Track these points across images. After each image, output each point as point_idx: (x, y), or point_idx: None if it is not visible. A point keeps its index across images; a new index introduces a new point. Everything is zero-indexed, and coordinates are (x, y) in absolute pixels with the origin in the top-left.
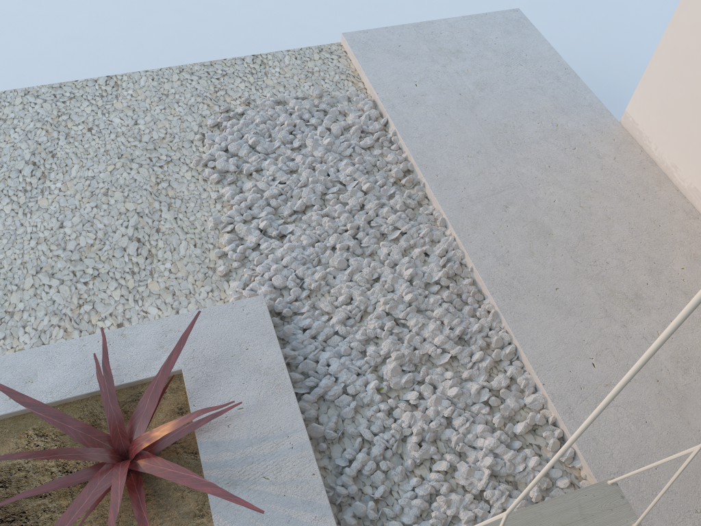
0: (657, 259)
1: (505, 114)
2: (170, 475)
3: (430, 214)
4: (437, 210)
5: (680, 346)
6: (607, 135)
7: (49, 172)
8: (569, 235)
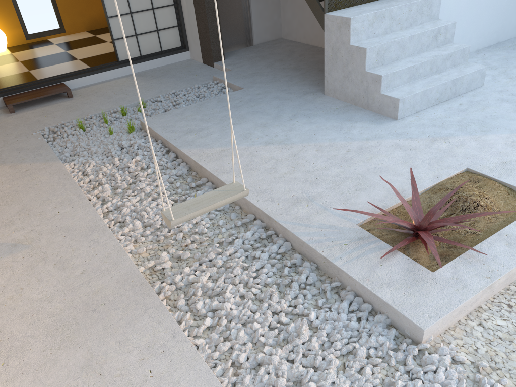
0: None
1: None
2: (387, 217)
3: None
4: None
5: None
6: None
7: None
8: None
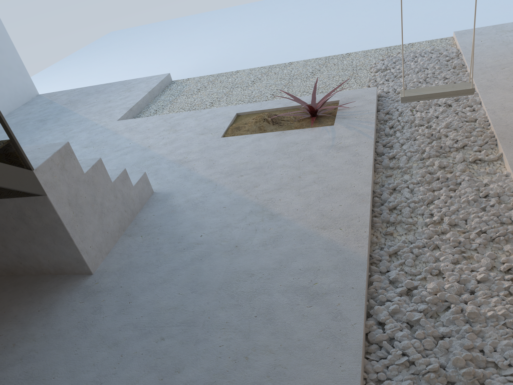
0: None
1: None
2: (324, 108)
3: (464, 74)
4: (468, 72)
5: None
6: None
7: (316, 74)
8: None
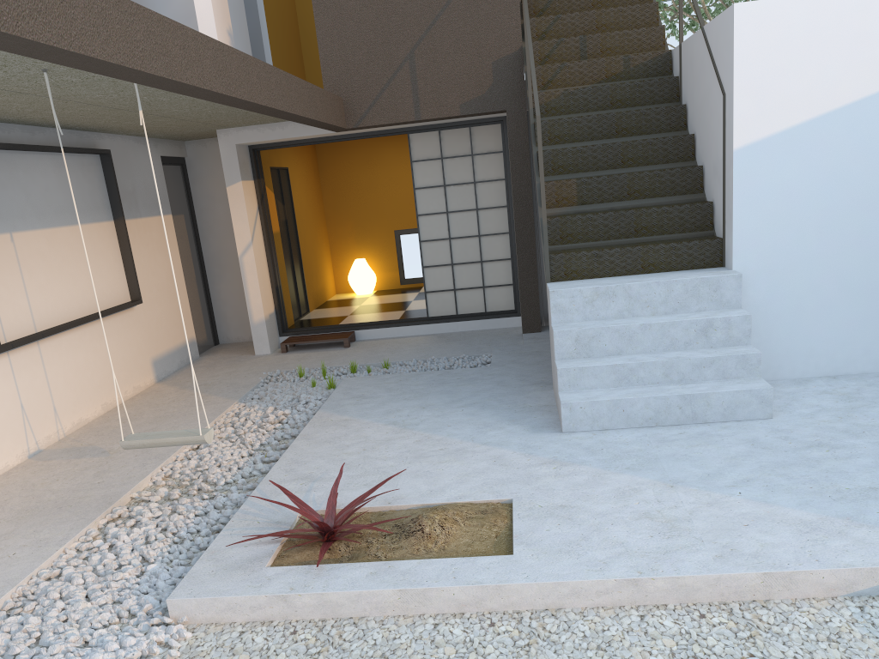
0: None
1: None
2: (305, 505)
3: None
4: None
5: None
6: None
7: None
8: None
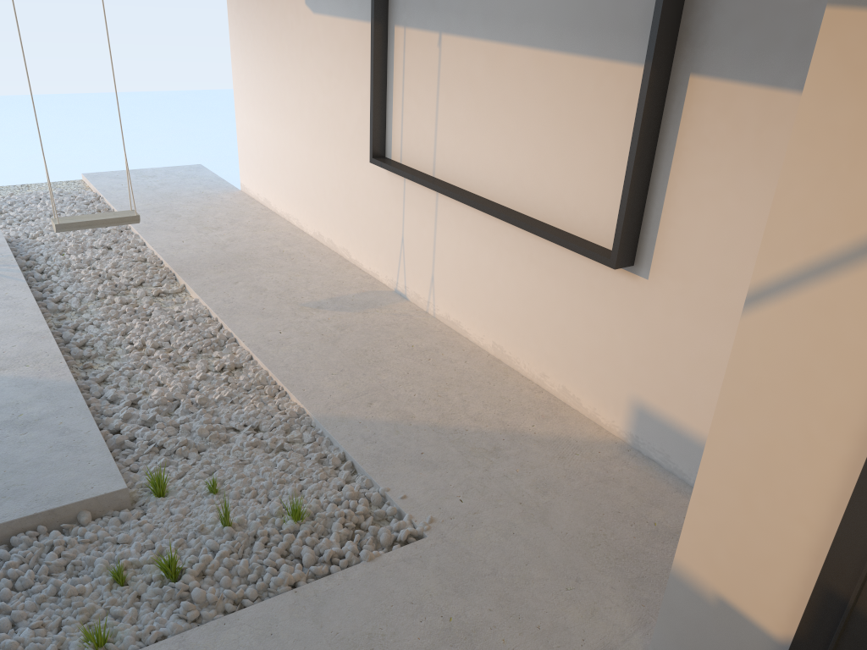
0: (236, 219)
1: (173, 190)
2: None
3: None
4: None
5: (234, 236)
6: (231, 193)
7: None
8: (190, 216)
